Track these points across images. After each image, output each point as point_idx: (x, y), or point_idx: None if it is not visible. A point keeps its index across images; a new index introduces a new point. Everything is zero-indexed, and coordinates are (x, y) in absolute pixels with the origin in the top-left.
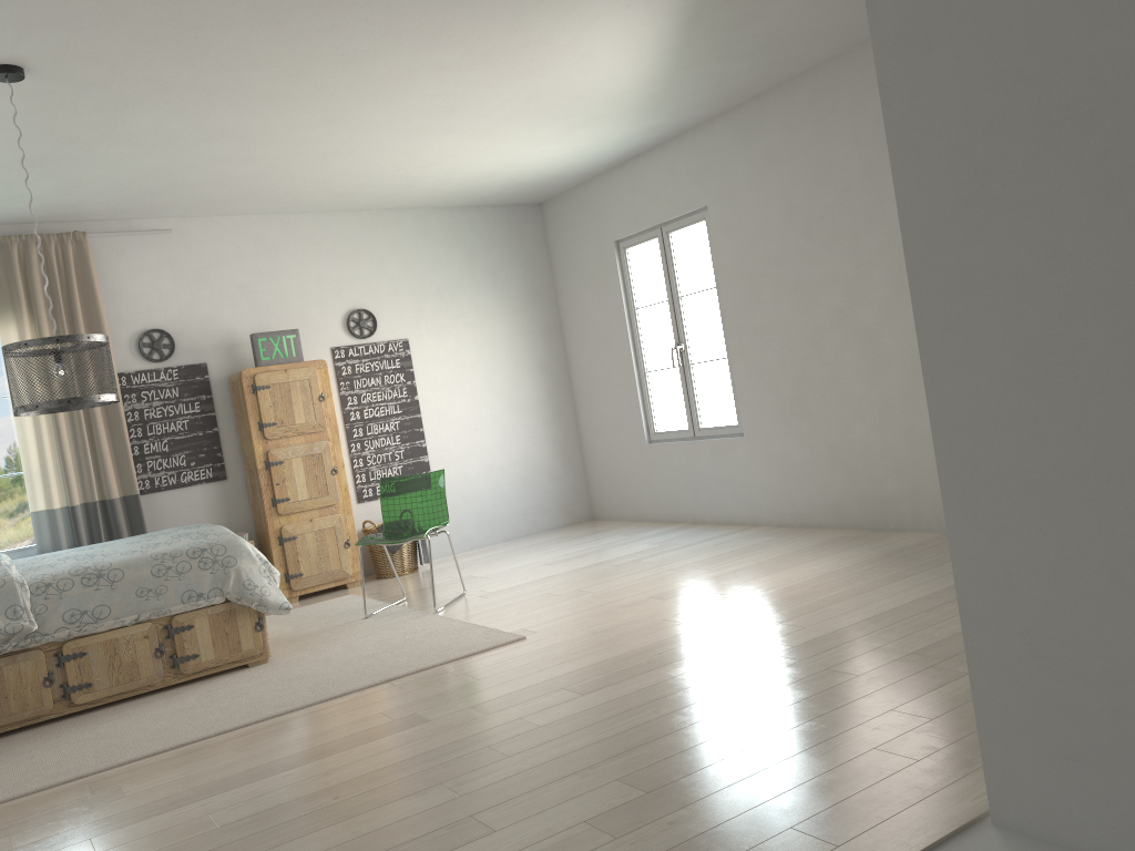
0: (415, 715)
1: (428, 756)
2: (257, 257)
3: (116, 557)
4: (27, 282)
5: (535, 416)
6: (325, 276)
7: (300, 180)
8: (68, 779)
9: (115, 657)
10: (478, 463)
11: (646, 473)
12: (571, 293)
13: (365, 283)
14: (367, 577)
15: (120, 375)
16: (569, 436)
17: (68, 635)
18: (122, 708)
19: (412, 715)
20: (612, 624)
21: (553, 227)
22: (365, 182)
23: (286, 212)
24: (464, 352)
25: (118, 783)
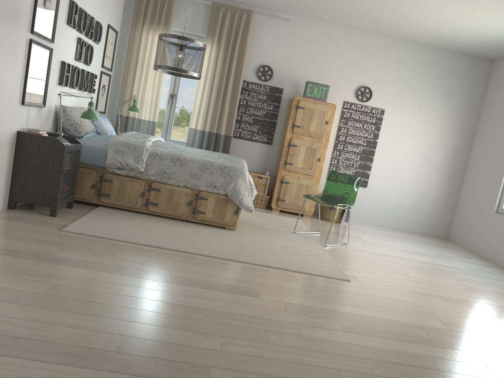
0: (256, 290)
1: (235, 316)
2: (326, 45)
3: (189, 155)
4: (221, 27)
5: (437, 173)
6: (355, 64)
7: (355, 7)
8: (109, 238)
9: (171, 198)
10: (395, 185)
11: (486, 228)
12: (488, 114)
13: (374, 74)
14: (316, 216)
15: (244, 81)
16: (452, 191)
17: (155, 179)
18: (164, 220)
19: (255, 290)
20: (401, 299)
21: (494, 75)
22: (390, 17)
23: (348, 26)
24: (412, 127)
25: (120, 250)
